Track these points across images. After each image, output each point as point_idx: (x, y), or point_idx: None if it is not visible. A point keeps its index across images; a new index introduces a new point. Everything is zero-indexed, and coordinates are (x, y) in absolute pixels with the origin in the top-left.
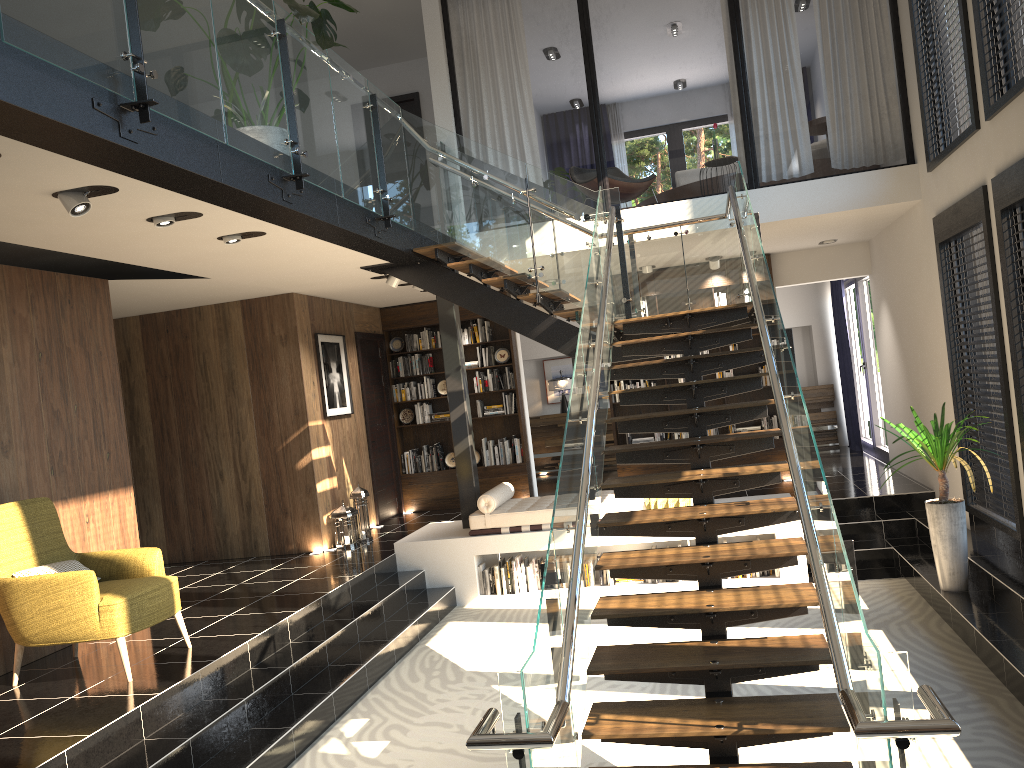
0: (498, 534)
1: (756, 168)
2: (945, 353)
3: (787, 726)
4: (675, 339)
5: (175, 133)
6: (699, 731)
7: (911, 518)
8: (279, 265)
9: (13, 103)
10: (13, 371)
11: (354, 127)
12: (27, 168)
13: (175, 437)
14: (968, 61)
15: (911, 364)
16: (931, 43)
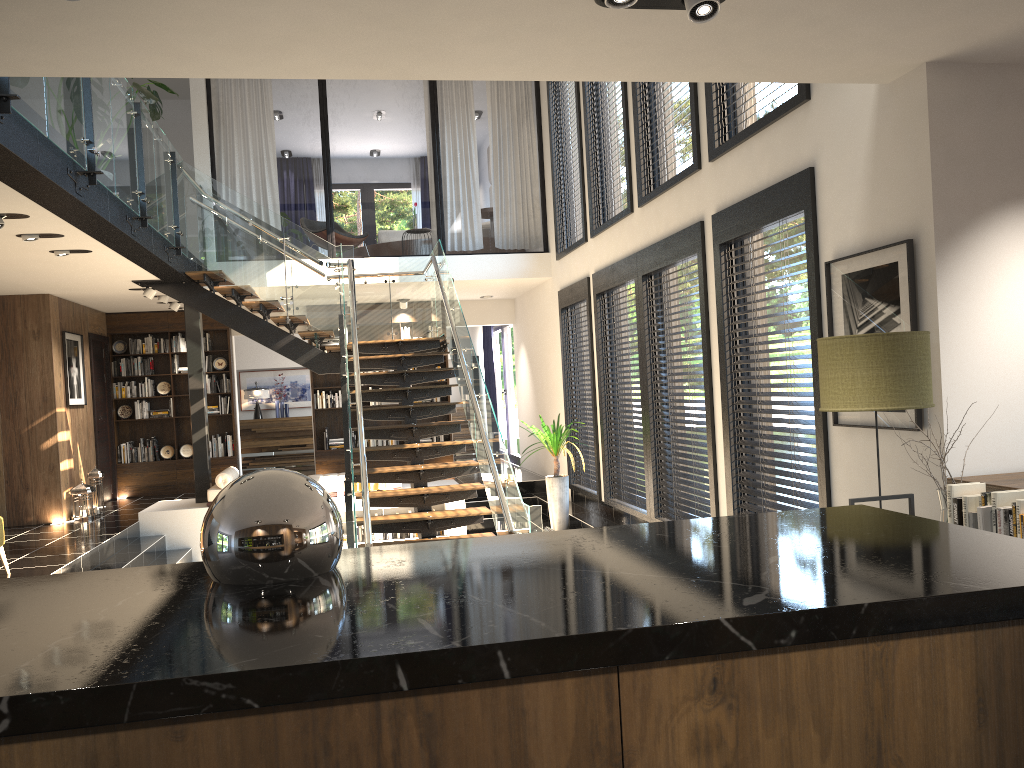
0: None
1: (444, 240)
2: (561, 382)
3: None
4: (392, 358)
5: (93, 188)
6: None
7: (535, 496)
8: (69, 273)
9: (44, 174)
10: None
11: (163, 178)
12: None
13: None
14: (583, 199)
15: (539, 390)
16: (562, 175)
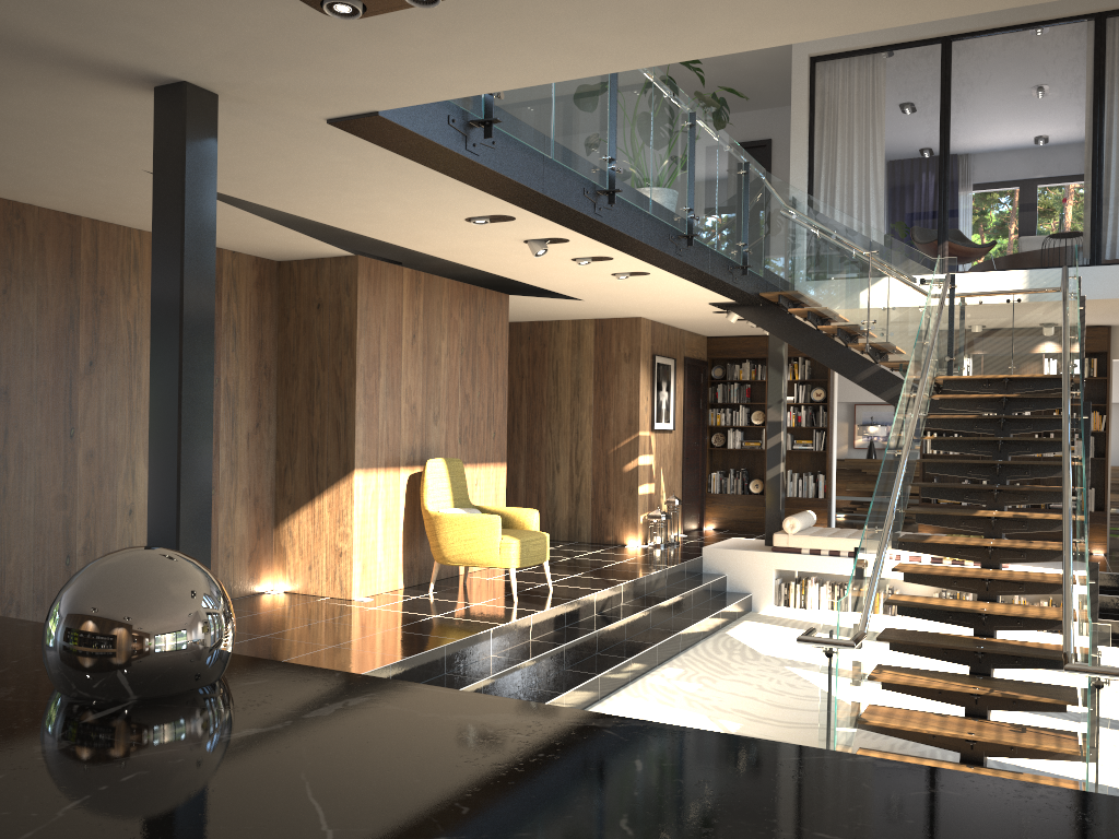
0: (798, 554)
1: (1100, 246)
2: None
3: (1029, 695)
4: (990, 399)
5: (621, 207)
6: (958, 688)
7: None
8: (644, 296)
9: (549, 196)
10: (446, 360)
11: (730, 191)
12: (523, 226)
13: (523, 429)
14: None
15: None
16: None
